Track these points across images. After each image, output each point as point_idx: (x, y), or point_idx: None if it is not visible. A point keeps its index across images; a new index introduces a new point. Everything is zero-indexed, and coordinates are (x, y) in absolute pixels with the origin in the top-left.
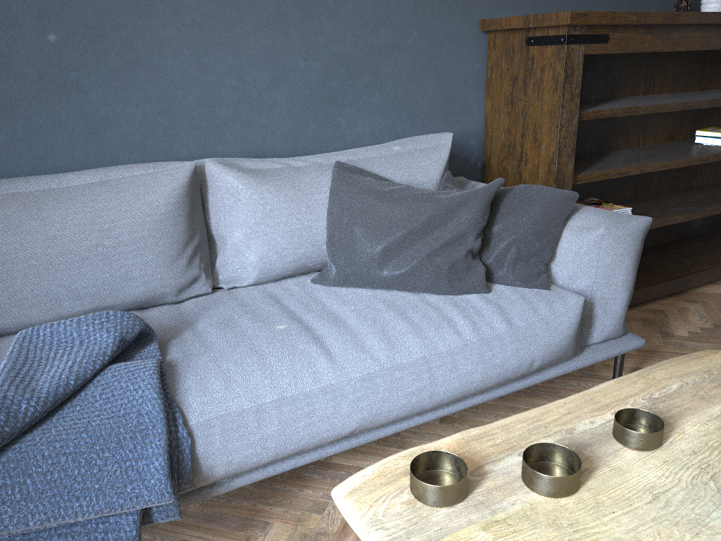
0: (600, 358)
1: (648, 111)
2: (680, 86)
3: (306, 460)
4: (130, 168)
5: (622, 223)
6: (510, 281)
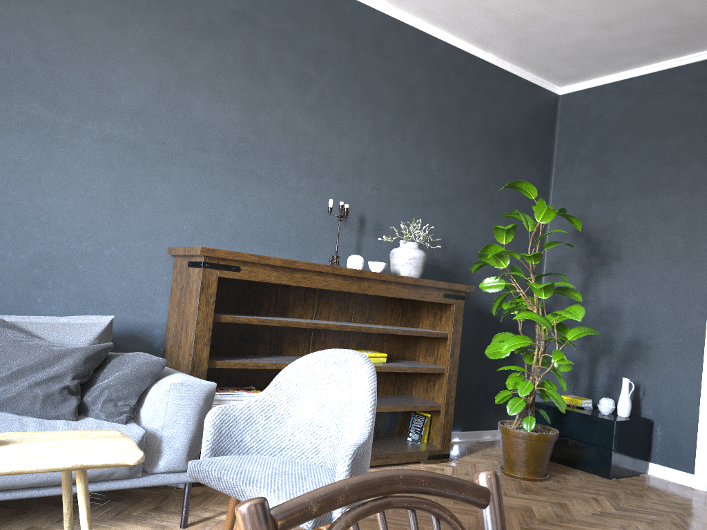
0: (156, 481)
1: (282, 324)
2: (345, 317)
3: None
4: None
5: (188, 382)
6: (97, 415)
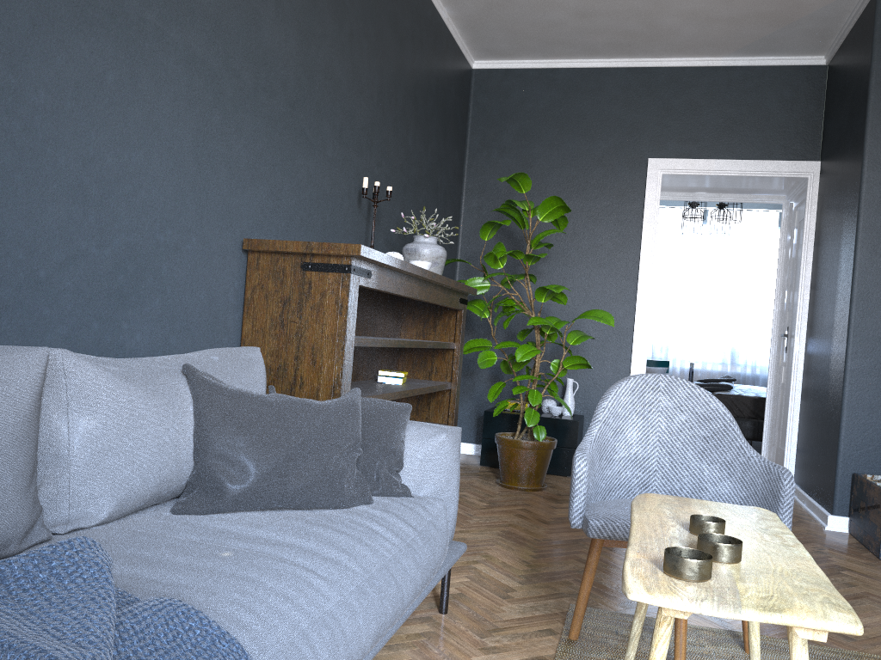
0: (453, 561)
1: (383, 344)
2: (361, 330)
3: None
4: None
5: (452, 431)
6: (382, 490)
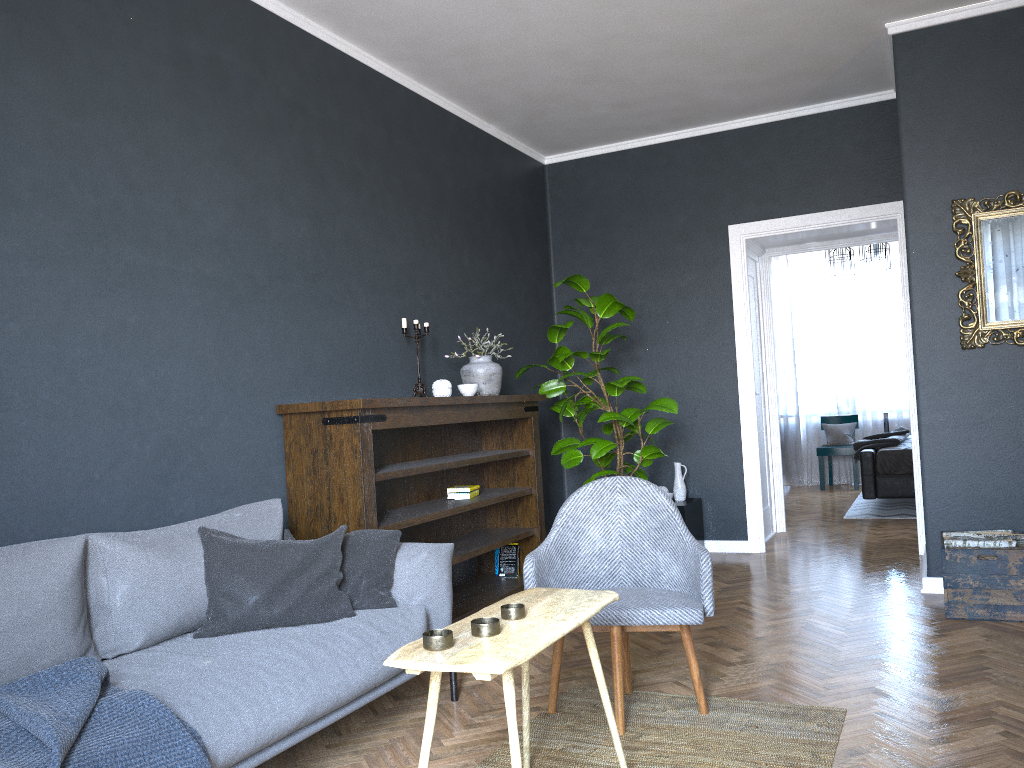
0: None
1: (419, 472)
2: (427, 453)
3: (269, 754)
4: (24, 546)
5: (437, 548)
6: (367, 604)
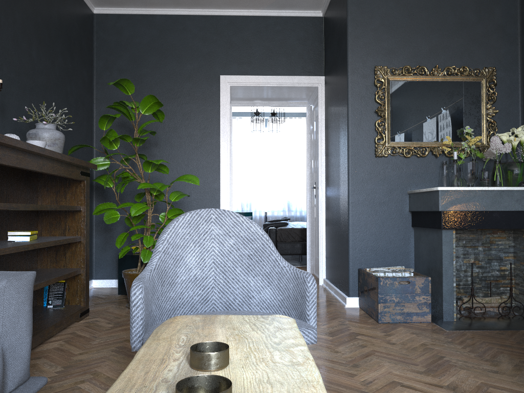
0: None
1: None
2: None
3: None
4: None
5: (18, 276)
6: None
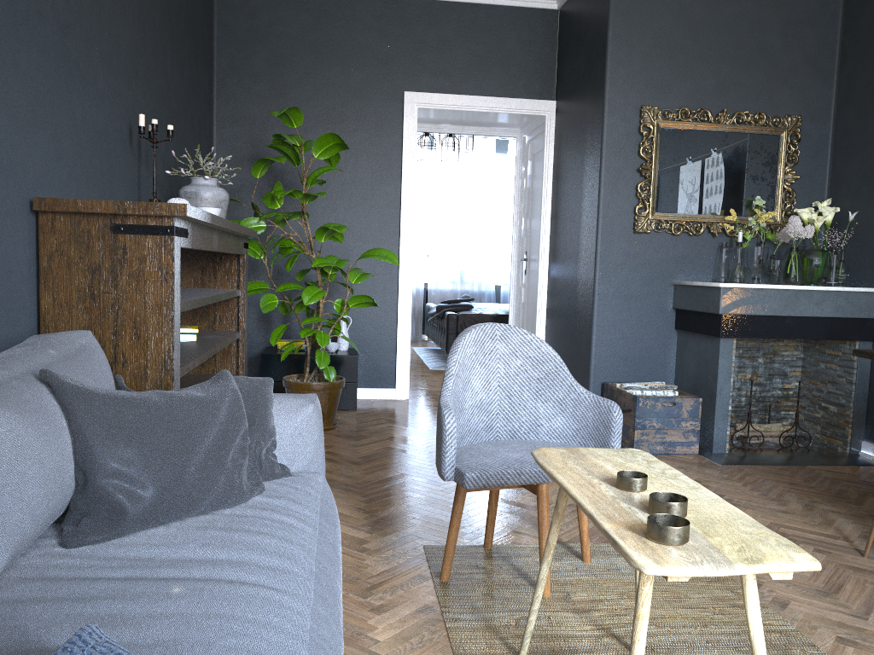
0: None
1: (194, 306)
2: None
3: None
4: None
5: (315, 400)
6: (267, 475)
